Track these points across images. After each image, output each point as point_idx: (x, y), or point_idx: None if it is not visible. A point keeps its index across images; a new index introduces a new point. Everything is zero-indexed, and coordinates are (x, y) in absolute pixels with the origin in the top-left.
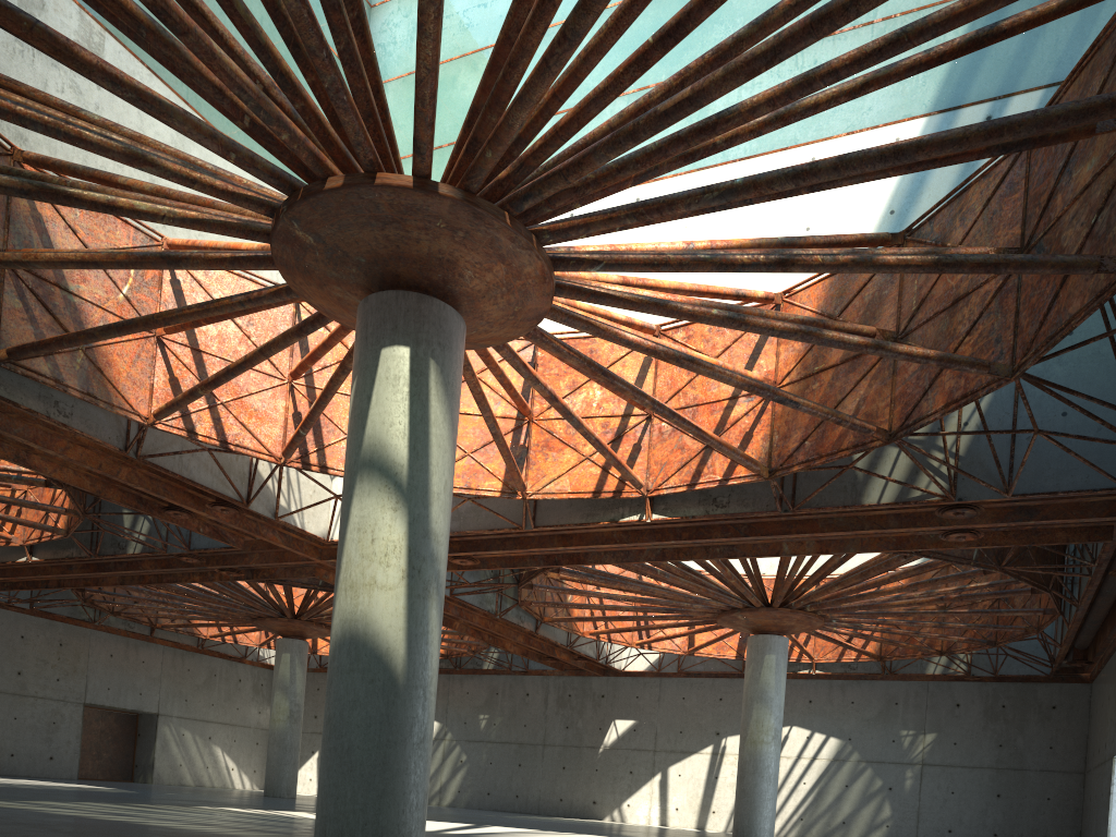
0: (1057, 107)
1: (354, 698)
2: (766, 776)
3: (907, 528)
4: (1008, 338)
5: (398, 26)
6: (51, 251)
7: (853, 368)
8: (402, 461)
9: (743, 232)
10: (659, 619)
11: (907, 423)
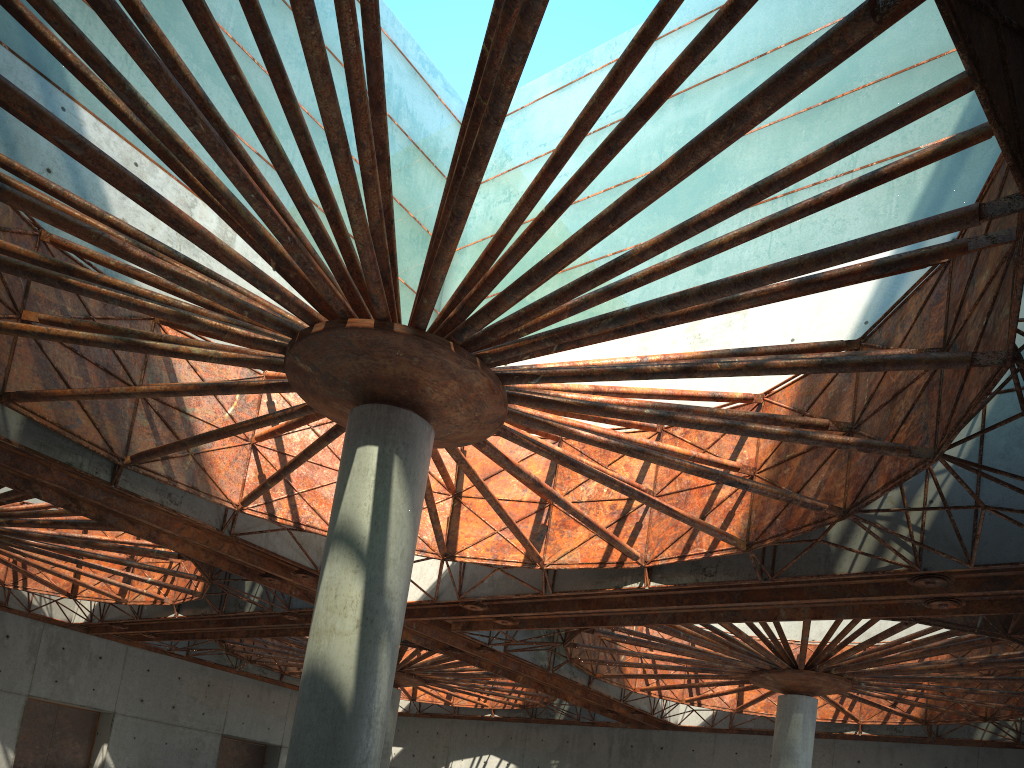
0: (873, 235)
1: (309, 722)
2: None
3: (886, 595)
4: (932, 425)
5: (477, 205)
6: (167, 384)
7: (817, 455)
8: (364, 534)
9: (737, 345)
10: (698, 678)
11: (857, 501)
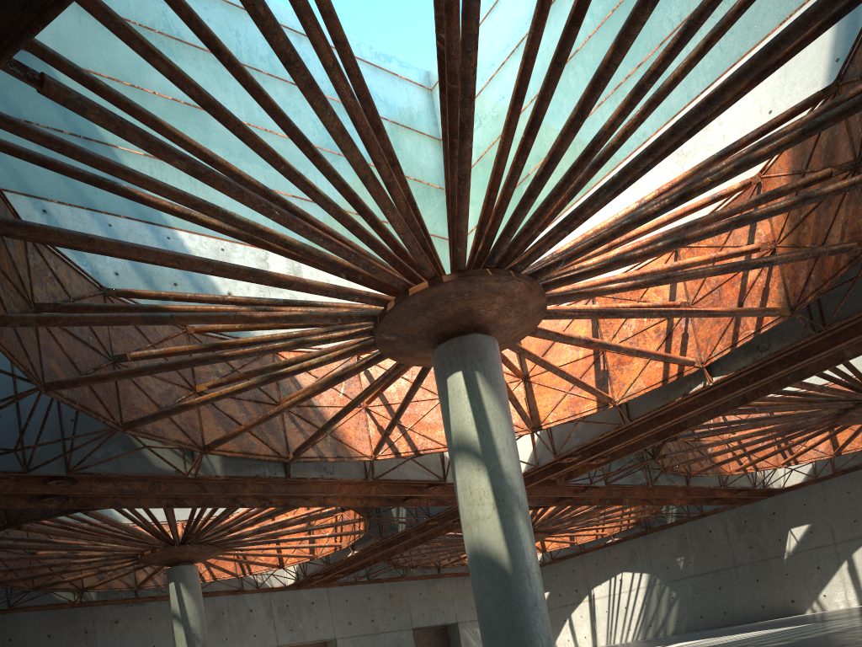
0: (811, 7)
1: (485, 590)
2: None
3: None
4: None
5: None
6: (297, 392)
7: (830, 203)
8: (475, 439)
9: (720, 142)
10: (786, 440)
11: None
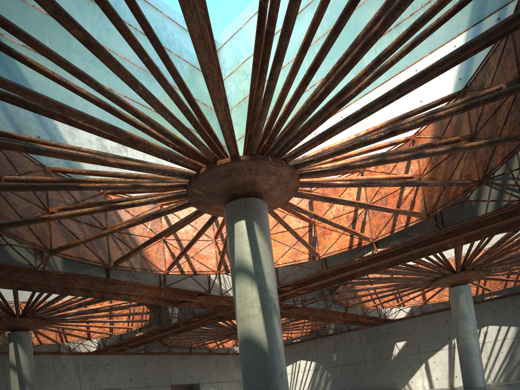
0: (492, 28)
1: (250, 363)
2: (474, 354)
3: (507, 219)
4: None
5: (231, 86)
6: (121, 222)
7: (455, 157)
8: (250, 264)
9: (391, 113)
10: (402, 292)
11: (486, 174)
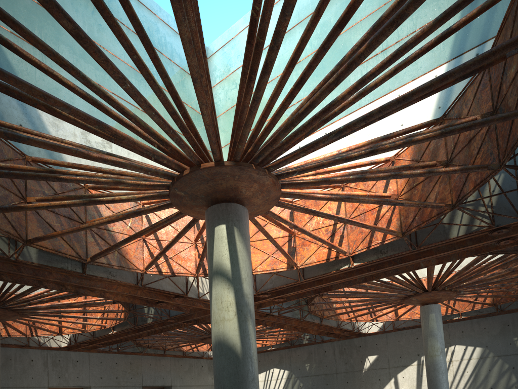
0: (469, 61)
1: (223, 366)
2: (440, 371)
3: (476, 243)
4: (495, 151)
5: (220, 93)
6: (100, 218)
7: (431, 180)
8: (228, 269)
9: (373, 134)
10: (376, 307)
11: (459, 199)
